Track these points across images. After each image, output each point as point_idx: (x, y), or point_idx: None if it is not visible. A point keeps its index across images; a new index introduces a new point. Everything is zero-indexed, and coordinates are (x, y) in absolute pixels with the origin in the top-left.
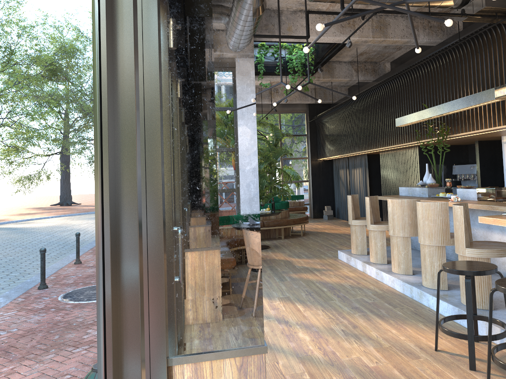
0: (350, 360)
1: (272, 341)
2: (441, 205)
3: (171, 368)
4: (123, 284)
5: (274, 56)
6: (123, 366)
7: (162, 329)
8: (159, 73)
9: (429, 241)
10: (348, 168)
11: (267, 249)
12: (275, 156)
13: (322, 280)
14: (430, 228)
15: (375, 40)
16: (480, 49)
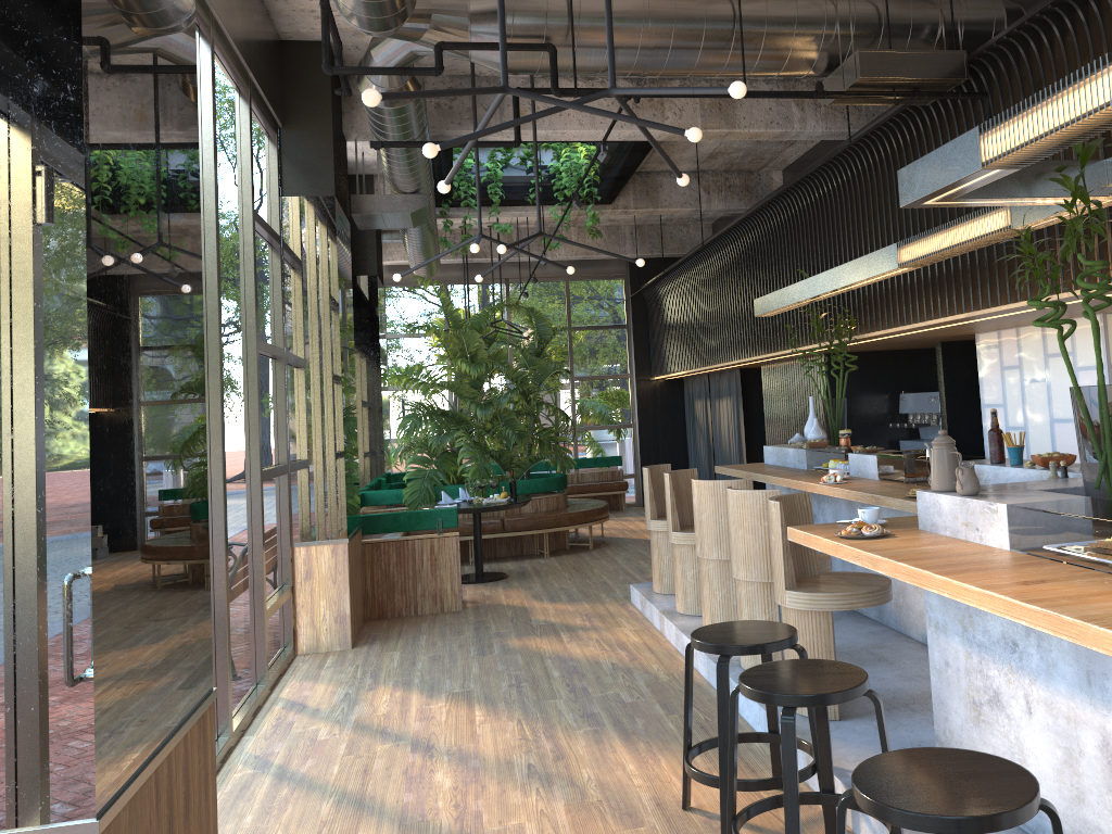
0: (500, 832)
1: (373, 791)
2: (765, 495)
3: None
4: None
5: (526, 165)
6: None
7: None
8: None
9: (746, 572)
10: (710, 398)
11: (499, 582)
12: (538, 378)
13: (565, 653)
14: (747, 544)
15: (711, 133)
16: (901, 155)
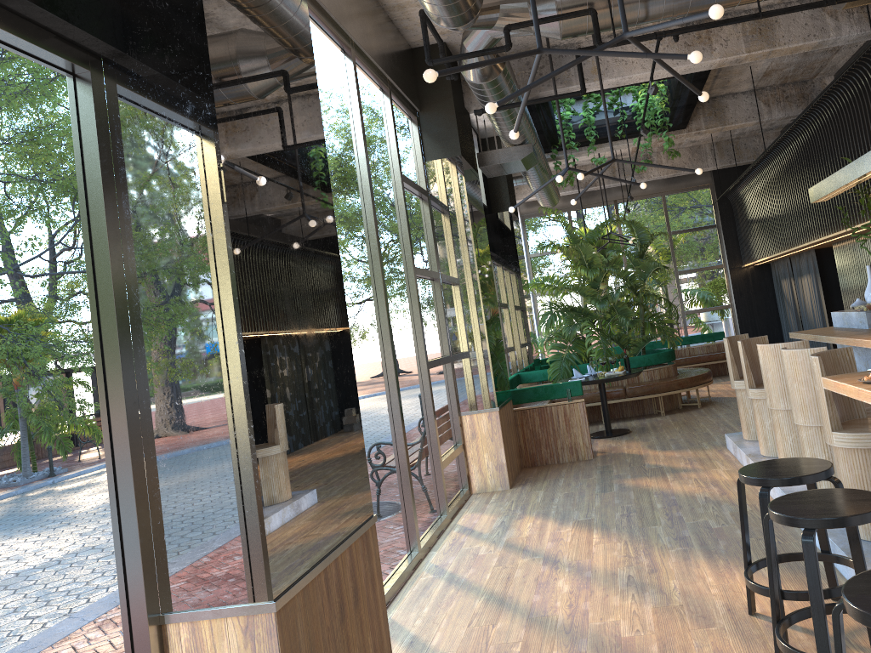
0: (600, 626)
1: (511, 593)
2: (813, 353)
3: (165, 627)
4: None
5: (612, 109)
6: None
7: (140, 580)
8: (111, 271)
9: (803, 419)
10: (794, 276)
11: (623, 436)
12: (643, 275)
13: (668, 489)
14: (802, 395)
15: (754, 54)
16: None
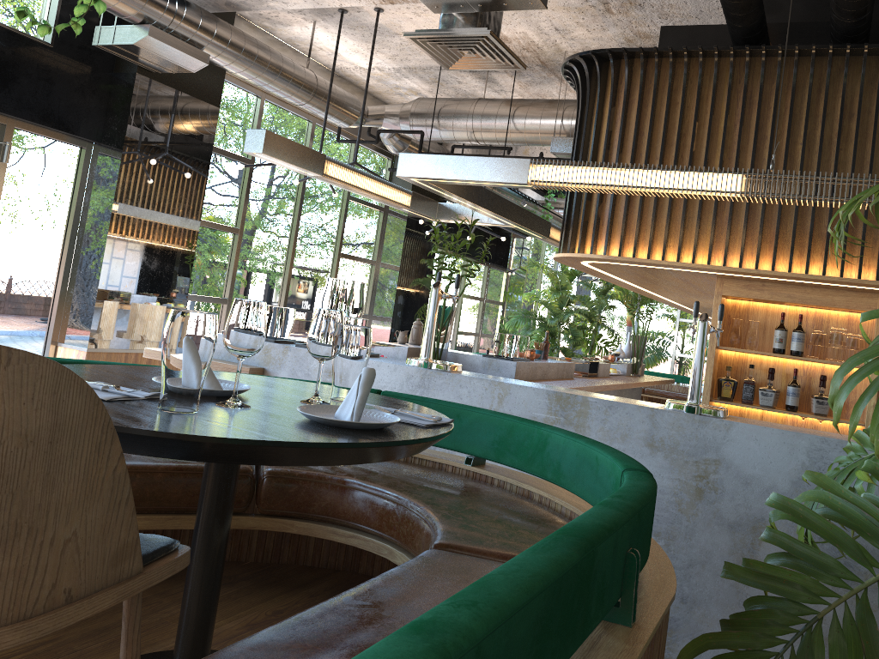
0: None
1: None
2: None
3: (57, 347)
4: None
5: None
6: None
7: (52, 327)
8: (73, 220)
9: None
10: None
11: None
12: (600, 308)
13: None
14: None
15: None
16: None
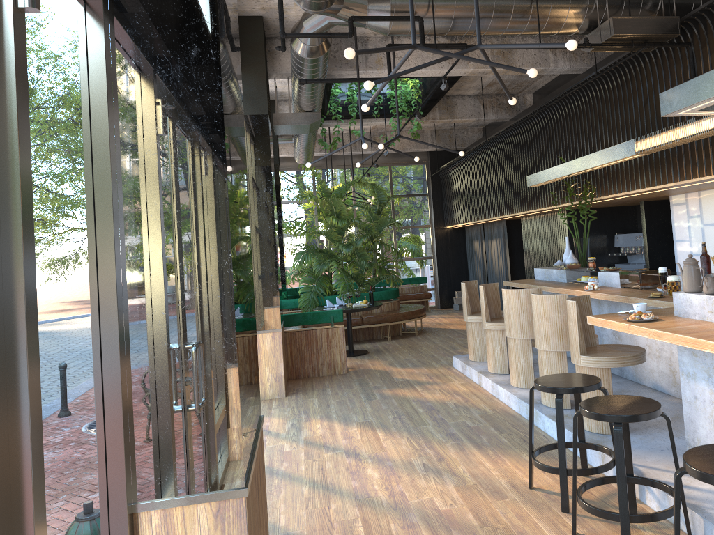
0: (419, 503)
1: (331, 480)
2: (558, 298)
3: (136, 515)
4: (14, 435)
5: (371, 92)
6: (16, 513)
7: (122, 473)
8: (111, 188)
9: (546, 345)
10: (484, 239)
11: (364, 356)
12: (379, 227)
13: (422, 397)
14: (547, 328)
15: (497, 70)
16: (627, 83)
